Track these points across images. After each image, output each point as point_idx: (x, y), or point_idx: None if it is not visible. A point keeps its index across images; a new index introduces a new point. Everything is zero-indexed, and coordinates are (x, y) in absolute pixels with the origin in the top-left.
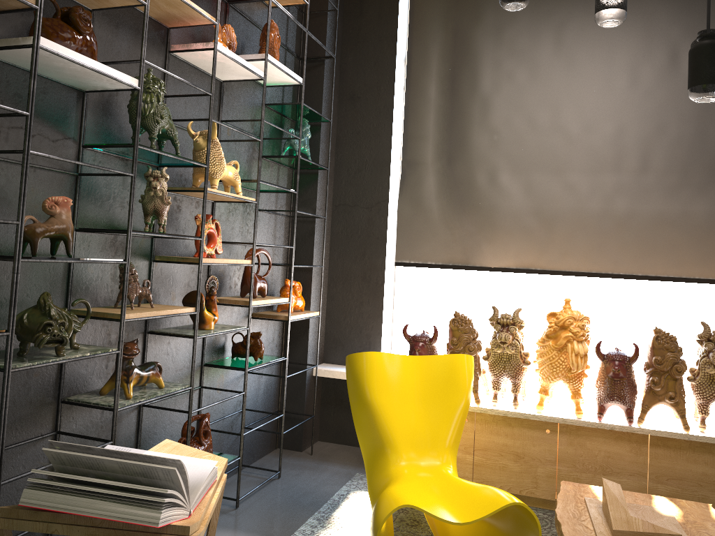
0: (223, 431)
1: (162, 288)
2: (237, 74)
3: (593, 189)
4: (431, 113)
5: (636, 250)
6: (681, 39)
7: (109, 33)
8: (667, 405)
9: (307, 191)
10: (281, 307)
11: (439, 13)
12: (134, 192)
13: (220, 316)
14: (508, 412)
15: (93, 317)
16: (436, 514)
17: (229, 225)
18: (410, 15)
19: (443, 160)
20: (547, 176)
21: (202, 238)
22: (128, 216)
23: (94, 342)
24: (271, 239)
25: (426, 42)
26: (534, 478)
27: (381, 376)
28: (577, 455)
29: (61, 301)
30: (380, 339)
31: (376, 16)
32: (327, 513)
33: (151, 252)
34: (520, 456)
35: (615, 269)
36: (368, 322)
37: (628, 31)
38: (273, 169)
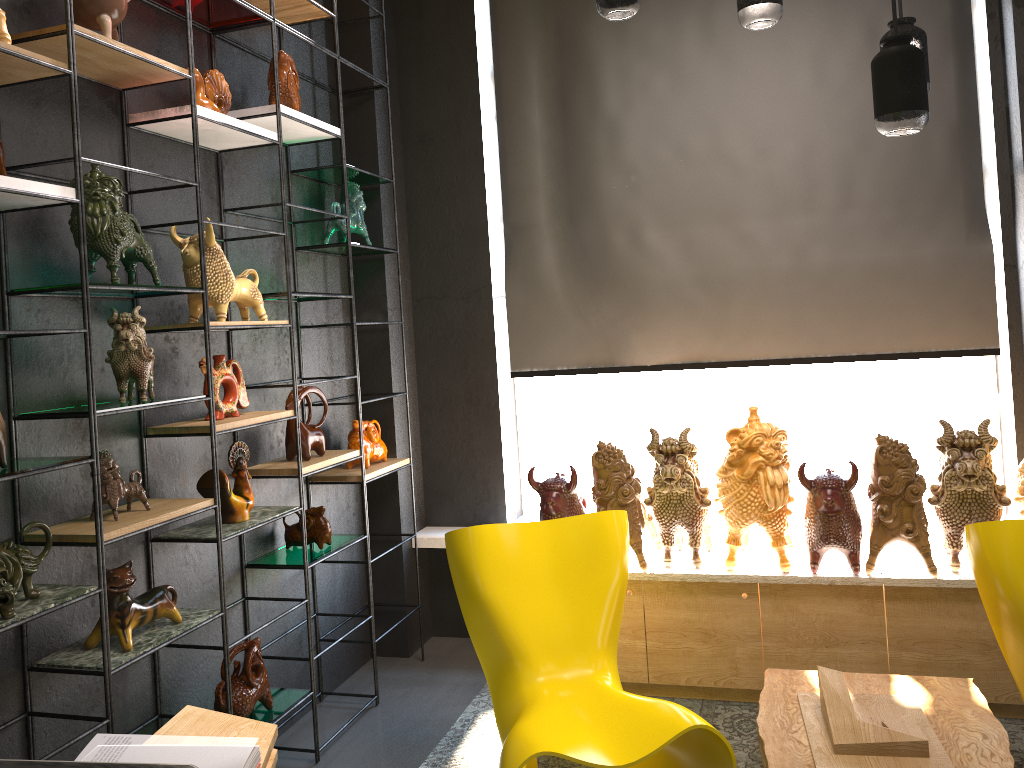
0: (284, 657)
1: (164, 472)
2: (238, 141)
3: (778, 239)
4: (537, 152)
5: (846, 321)
6: (880, 10)
7: (26, 117)
8: (905, 541)
9: (372, 286)
10: (351, 461)
11: (533, 4)
12: (92, 356)
13: (261, 492)
14: (687, 576)
15: (57, 543)
16: (586, 758)
17: (257, 358)
18: (491, 9)
19: (562, 219)
20: (711, 227)
21: (211, 396)
22: (88, 392)
23: (68, 572)
24: (326, 365)
25: (519, 49)
26: (732, 662)
27: (496, 559)
28: (787, 624)
29: (7, 526)
30: (503, 484)
31: (442, 16)
32: (447, 752)
33: (140, 425)
34: (710, 634)
35: (820, 350)
36: (482, 461)
37: (805, 4)
38: (316, 263)
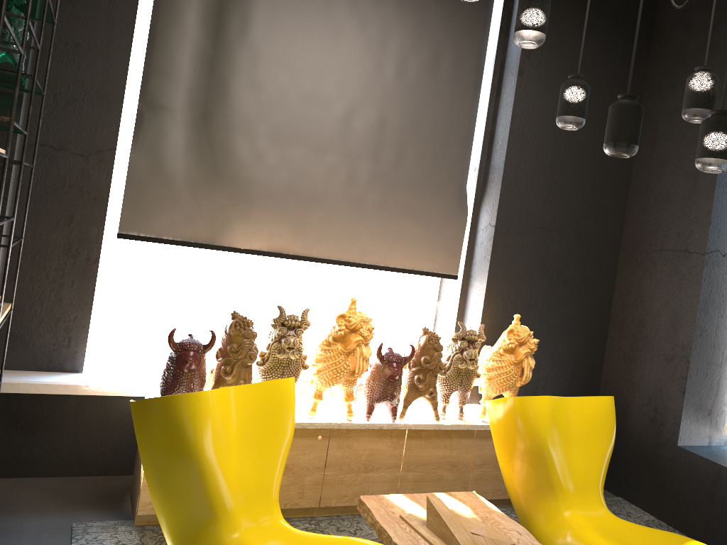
0: None
1: None
2: None
3: (353, 175)
4: (187, 47)
5: (382, 242)
6: (443, 42)
7: None
8: (424, 399)
9: None
10: None
11: None
12: None
13: None
14: None
15: None
16: None
17: None
18: None
19: (195, 111)
20: (311, 153)
21: None
22: None
23: None
24: None
25: None
26: (301, 488)
27: (213, 422)
28: (344, 457)
29: None
30: (87, 333)
31: None
32: None
33: None
34: (289, 468)
35: (362, 259)
36: (70, 311)
37: (404, 18)
38: None
